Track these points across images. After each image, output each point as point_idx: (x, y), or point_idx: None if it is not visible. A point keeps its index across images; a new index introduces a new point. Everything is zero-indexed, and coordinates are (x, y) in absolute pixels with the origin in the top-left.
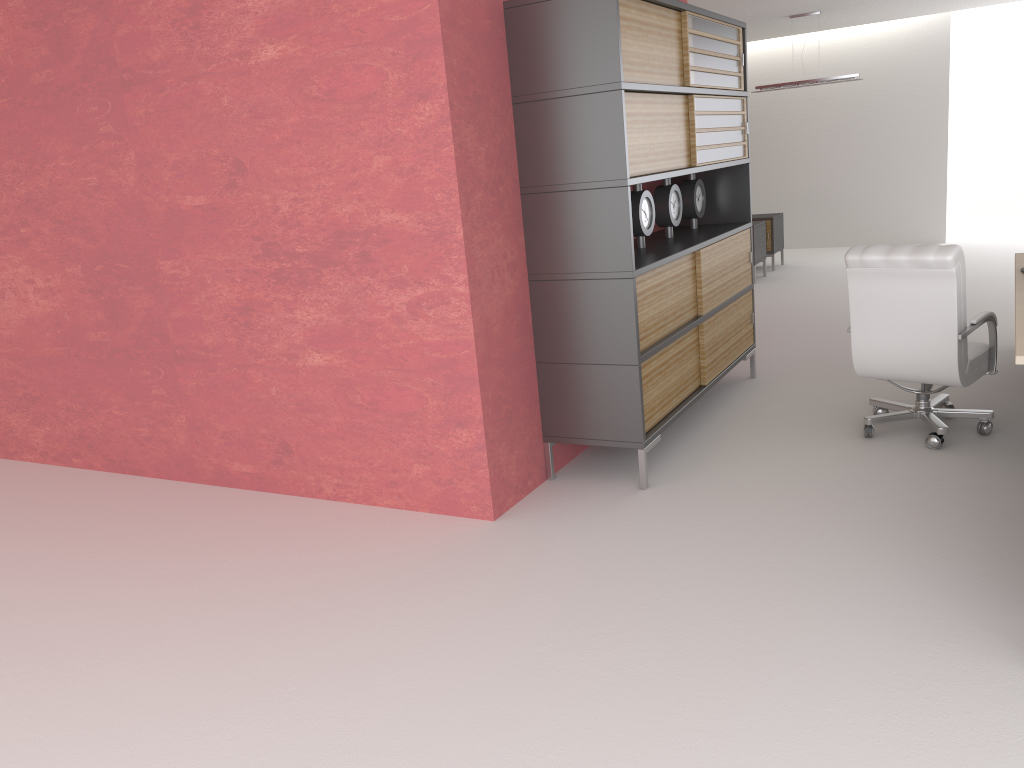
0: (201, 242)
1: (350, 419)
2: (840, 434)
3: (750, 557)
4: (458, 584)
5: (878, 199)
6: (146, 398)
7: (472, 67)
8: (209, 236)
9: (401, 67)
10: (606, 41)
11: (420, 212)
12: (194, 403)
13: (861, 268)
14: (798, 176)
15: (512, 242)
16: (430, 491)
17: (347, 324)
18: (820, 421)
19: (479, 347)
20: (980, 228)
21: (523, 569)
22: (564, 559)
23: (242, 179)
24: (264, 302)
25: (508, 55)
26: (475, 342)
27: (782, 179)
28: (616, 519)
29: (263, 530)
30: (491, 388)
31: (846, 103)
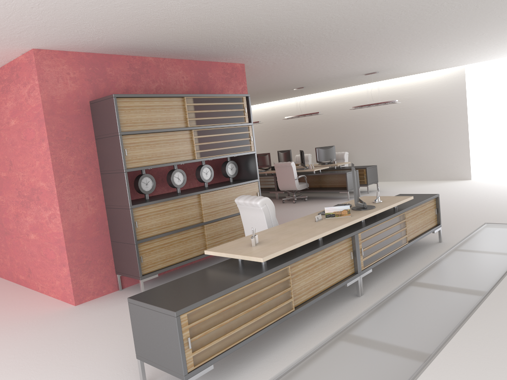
0: (6, 189)
1: (41, 260)
2: None
3: (129, 328)
4: (26, 329)
5: (436, 157)
6: (1, 247)
7: (66, 128)
8: (7, 187)
9: (38, 129)
10: (113, 116)
11: (47, 182)
12: (10, 250)
13: (240, 205)
14: (398, 146)
15: (93, 193)
16: (60, 291)
17: (37, 223)
18: None
19: (66, 235)
20: (503, 171)
21: (53, 325)
22: (71, 323)
23: (12, 167)
24: (20, 213)
25: (92, 121)
26: (64, 233)
27: (391, 147)
28: (113, 309)
29: (4, 302)
30: (75, 251)
31: (418, 110)
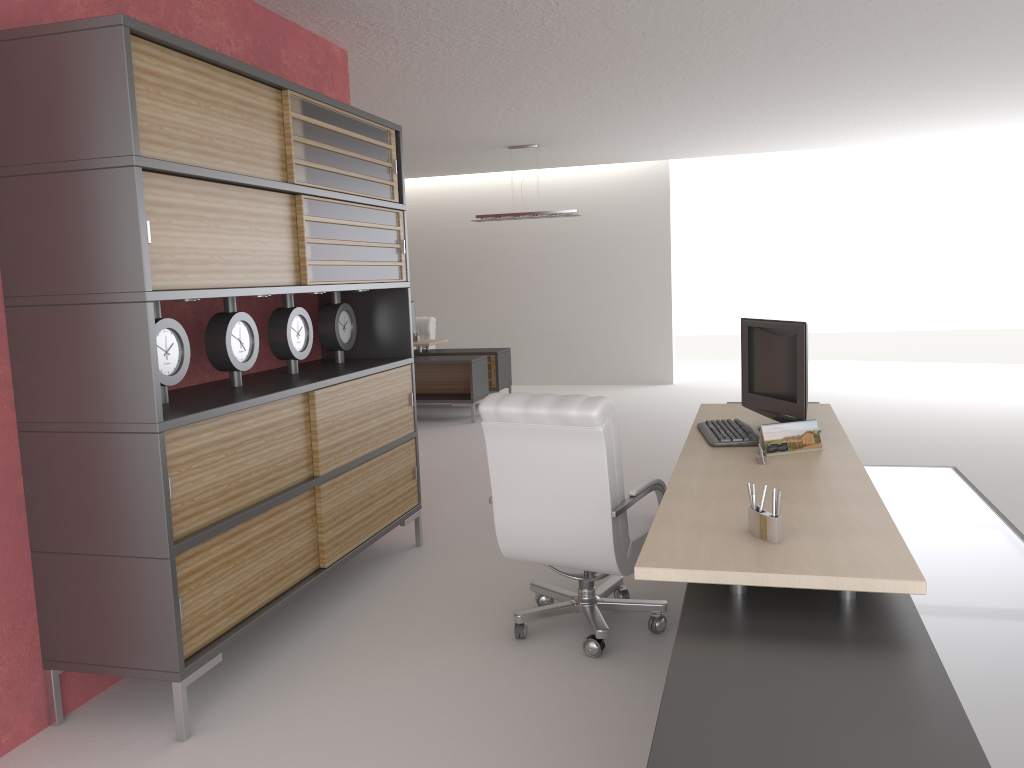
0: None
1: None
2: (488, 633)
3: None
4: None
5: (609, 338)
6: None
7: None
8: None
9: None
10: (113, 97)
11: None
12: None
13: (498, 422)
14: (531, 311)
15: None
16: None
17: None
18: (472, 612)
19: None
20: (708, 370)
21: None
22: None
23: None
24: None
25: None
26: None
27: (516, 313)
28: None
29: None
30: None
31: (576, 241)
